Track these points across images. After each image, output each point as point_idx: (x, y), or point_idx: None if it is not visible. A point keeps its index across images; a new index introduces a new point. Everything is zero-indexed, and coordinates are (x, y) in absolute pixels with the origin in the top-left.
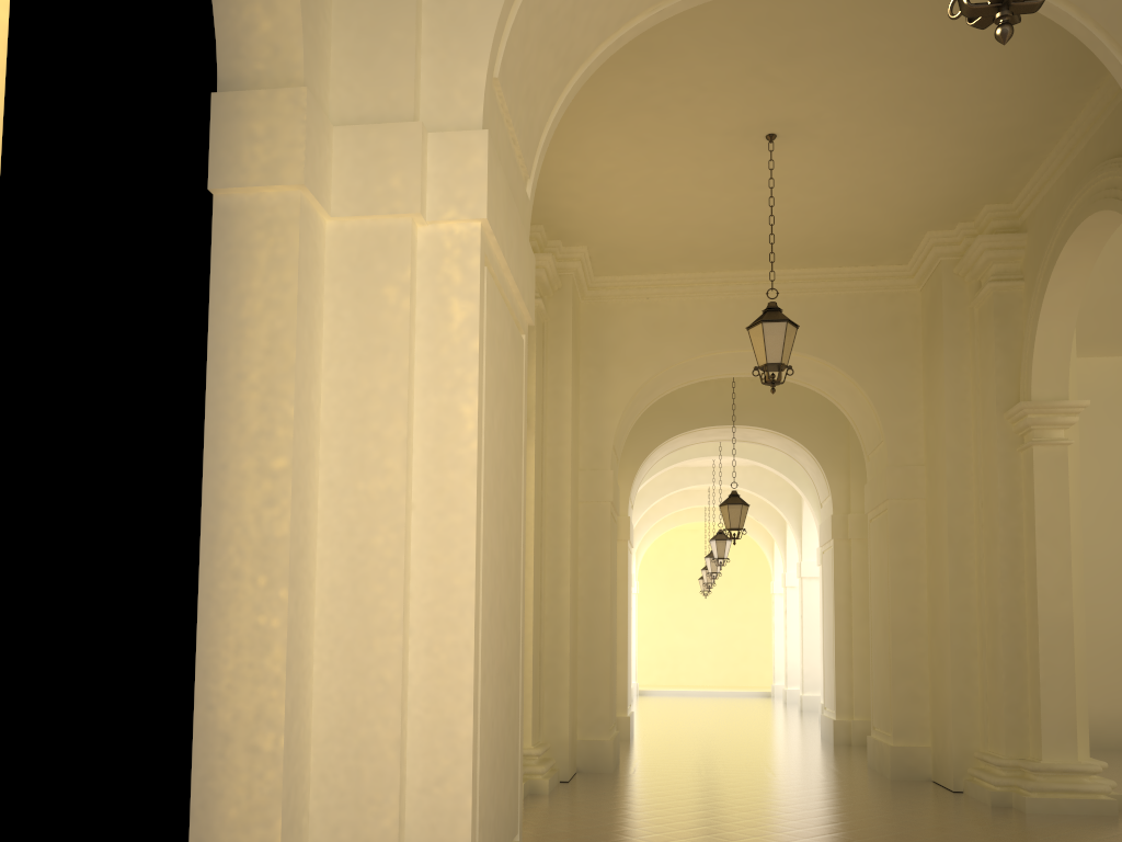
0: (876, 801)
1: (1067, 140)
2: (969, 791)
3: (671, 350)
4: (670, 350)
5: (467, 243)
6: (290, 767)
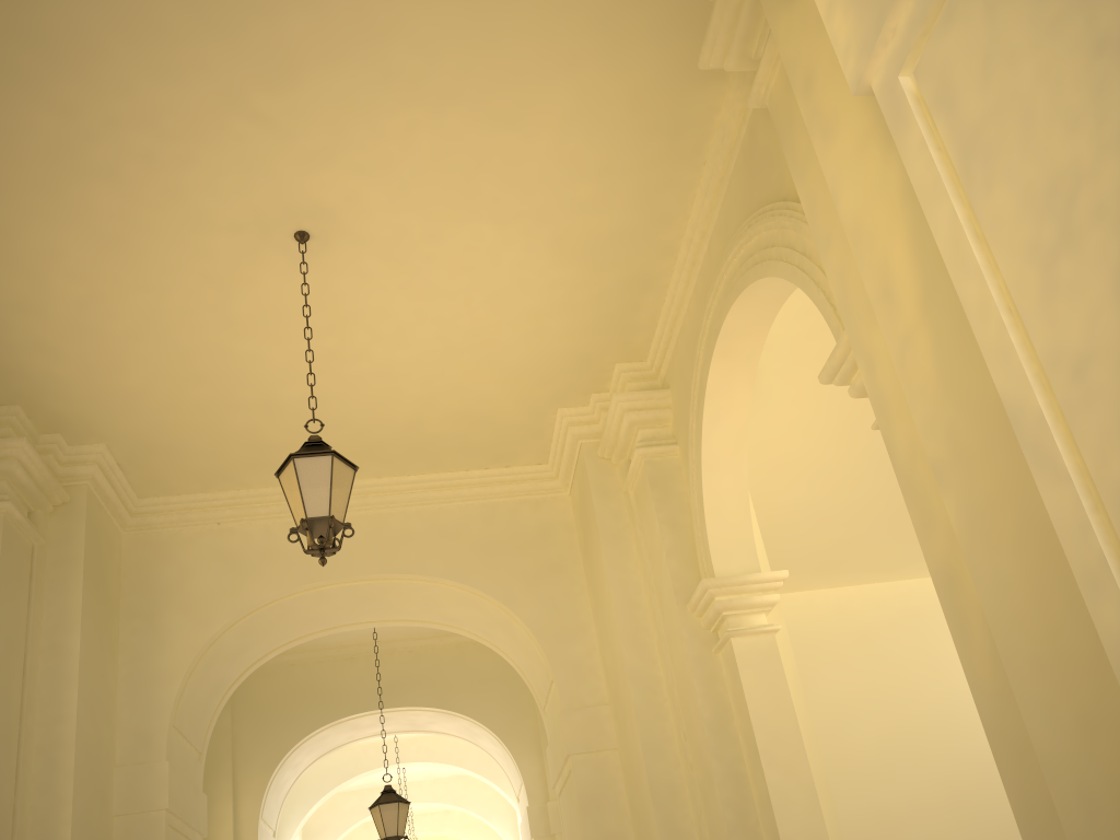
0: None
1: (687, 250)
2: None
3: (254, 586)
4: (252, 586)
5: None
6: None
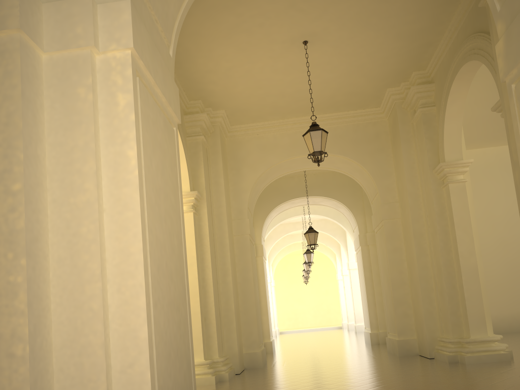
0: (392, 367)
1: (448, 33)
2: (437, 357)
3: (271, 158)
4: (271, 158)
5: (124, 62)
6: (36, 364)
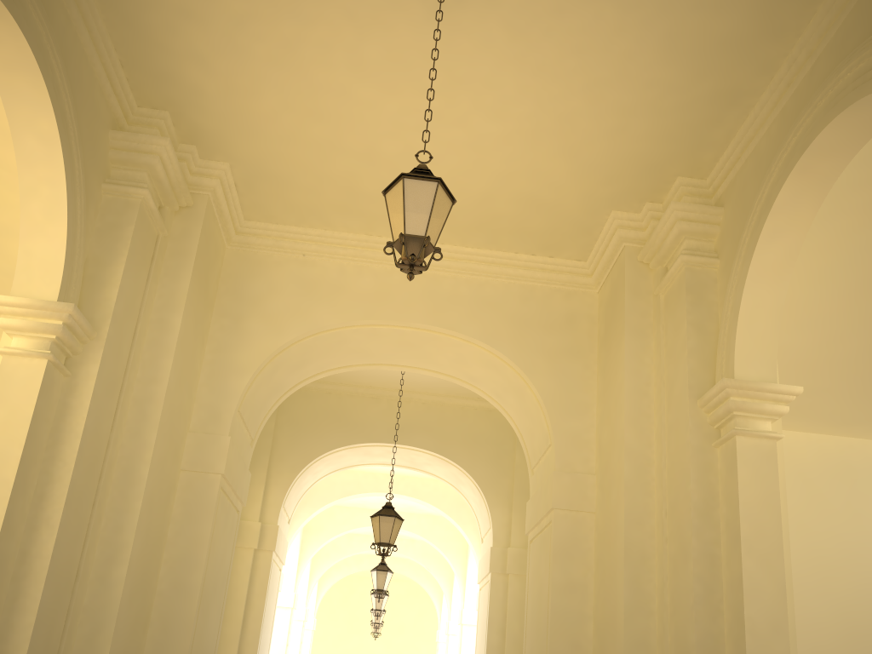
0: None
1: (786, 70)
2: None
3: (322, 312)
4: (321, 312)
5: None
6: None
